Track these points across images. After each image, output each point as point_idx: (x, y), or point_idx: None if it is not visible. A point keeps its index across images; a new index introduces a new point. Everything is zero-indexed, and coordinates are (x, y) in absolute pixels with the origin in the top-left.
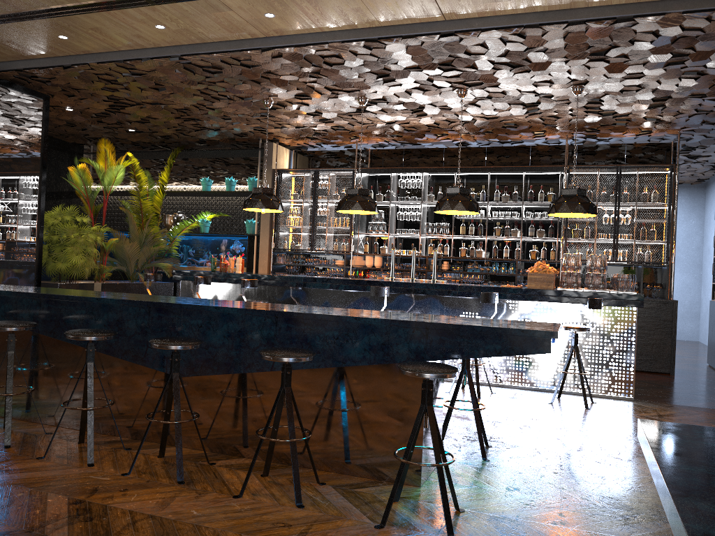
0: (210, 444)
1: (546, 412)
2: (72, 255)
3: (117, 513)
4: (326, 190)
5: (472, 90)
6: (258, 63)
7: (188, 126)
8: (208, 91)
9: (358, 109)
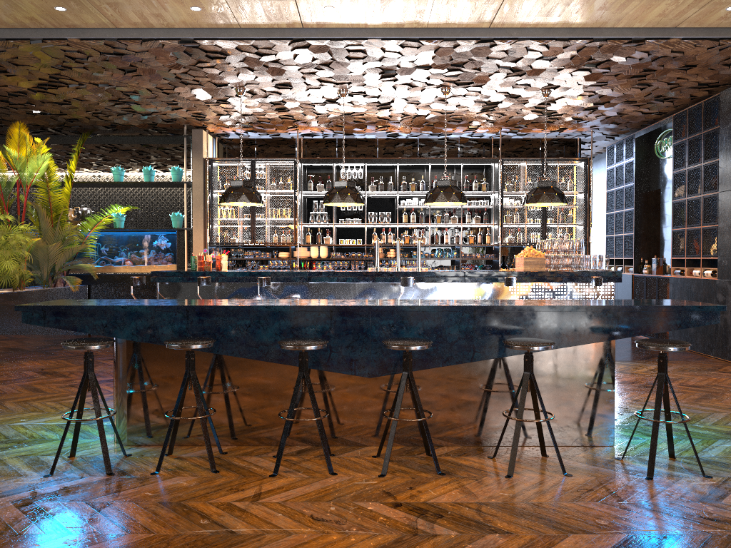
0: (405, 438)
1: None
2: (2, 260)
3: (449, 506)
4: (257, 180)
5: (455, 88)
6: (276, 52)
7: (114, 110)
8: (184, 75)
9: (328, 101)
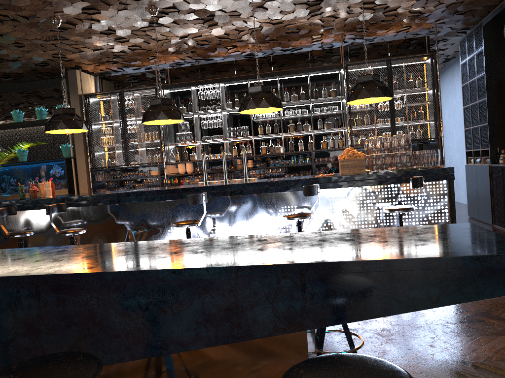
0: None
1: None
2: None
3: None
4: (133, 109)
5: None
6: None
7: None
8: None
9: (151, 23)
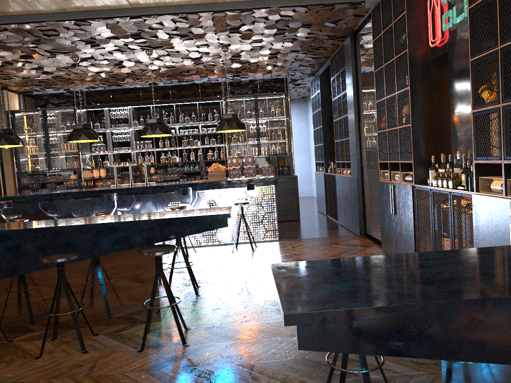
0: (5, 328)
1: (230, 258)
2: None
3: None
4: (54, 123)
5: (156, 50)
6: None
7: None
8: None
9: (73, 64)
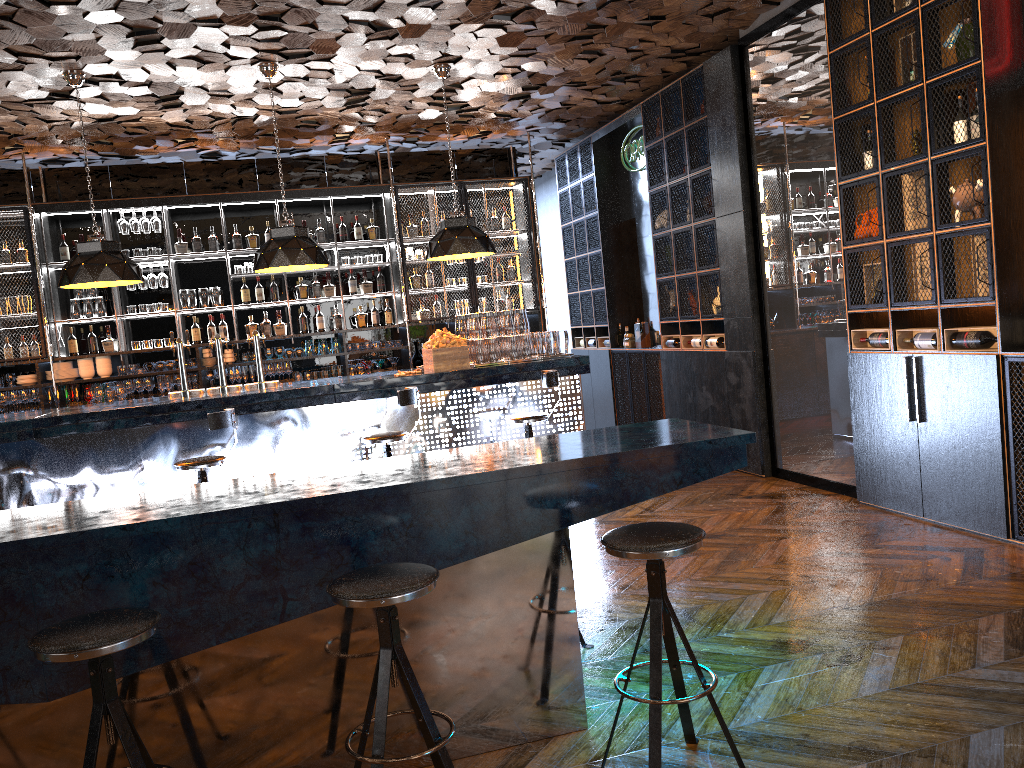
0: None
1: None
2: None
3: None
4: None
5: (285, 65)
6: None
7: None
8: None
9: (54, 94)
